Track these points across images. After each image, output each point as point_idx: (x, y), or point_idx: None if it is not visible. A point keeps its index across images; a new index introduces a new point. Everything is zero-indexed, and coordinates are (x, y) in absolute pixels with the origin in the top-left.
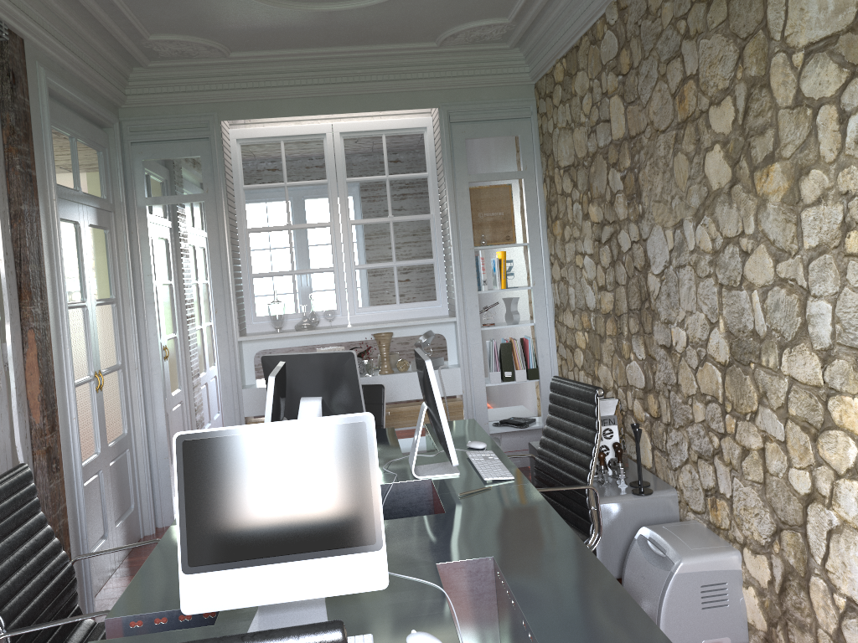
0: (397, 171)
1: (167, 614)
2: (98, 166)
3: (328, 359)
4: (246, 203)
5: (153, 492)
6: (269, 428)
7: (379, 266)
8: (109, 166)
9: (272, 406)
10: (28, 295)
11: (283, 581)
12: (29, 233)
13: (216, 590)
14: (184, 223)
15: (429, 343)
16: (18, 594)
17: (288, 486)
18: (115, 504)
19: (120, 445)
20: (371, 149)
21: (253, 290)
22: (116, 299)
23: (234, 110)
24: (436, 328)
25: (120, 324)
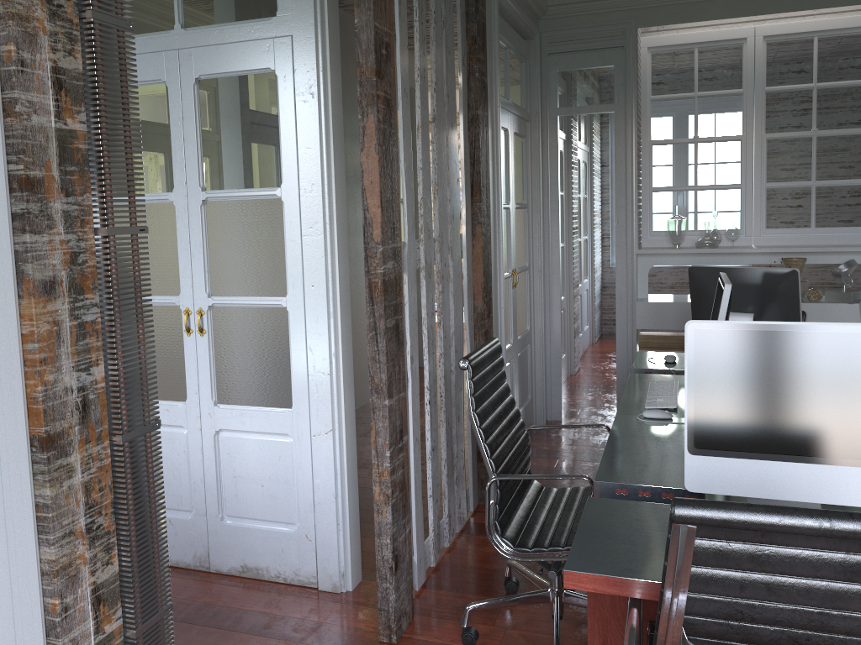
0: (828, 78)
1: (651, 489)
2: (520, 76)
3: (765, 275)
4: (652, 114)
5: (545, 387)
6: (785, 327)
7: (794, 185)
8: (528, 77)
9: (725, 314)
10: (478, 192)
11: (791, 480)
12: (481, 136)
13: (720, 475)
14: (575, 136)
15: (850, 274)
16: (500, 447)
17: (803, 388)
18: (518, 391)
19: (524, 340)
20: (798, 54)
21: (651, 204)
22: (527, 204)
23: (652, 16)
24: (859, 258)
25: (528, 228)
